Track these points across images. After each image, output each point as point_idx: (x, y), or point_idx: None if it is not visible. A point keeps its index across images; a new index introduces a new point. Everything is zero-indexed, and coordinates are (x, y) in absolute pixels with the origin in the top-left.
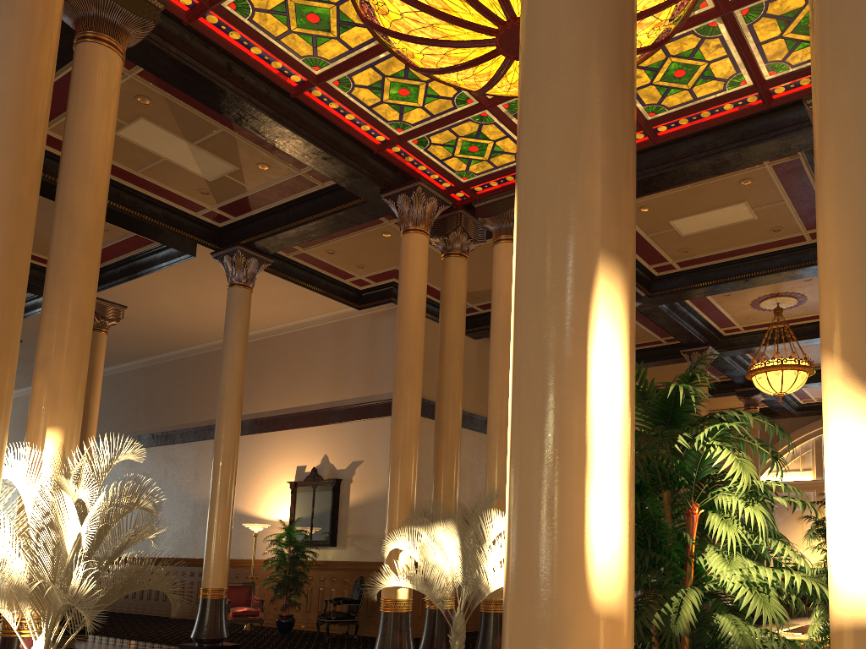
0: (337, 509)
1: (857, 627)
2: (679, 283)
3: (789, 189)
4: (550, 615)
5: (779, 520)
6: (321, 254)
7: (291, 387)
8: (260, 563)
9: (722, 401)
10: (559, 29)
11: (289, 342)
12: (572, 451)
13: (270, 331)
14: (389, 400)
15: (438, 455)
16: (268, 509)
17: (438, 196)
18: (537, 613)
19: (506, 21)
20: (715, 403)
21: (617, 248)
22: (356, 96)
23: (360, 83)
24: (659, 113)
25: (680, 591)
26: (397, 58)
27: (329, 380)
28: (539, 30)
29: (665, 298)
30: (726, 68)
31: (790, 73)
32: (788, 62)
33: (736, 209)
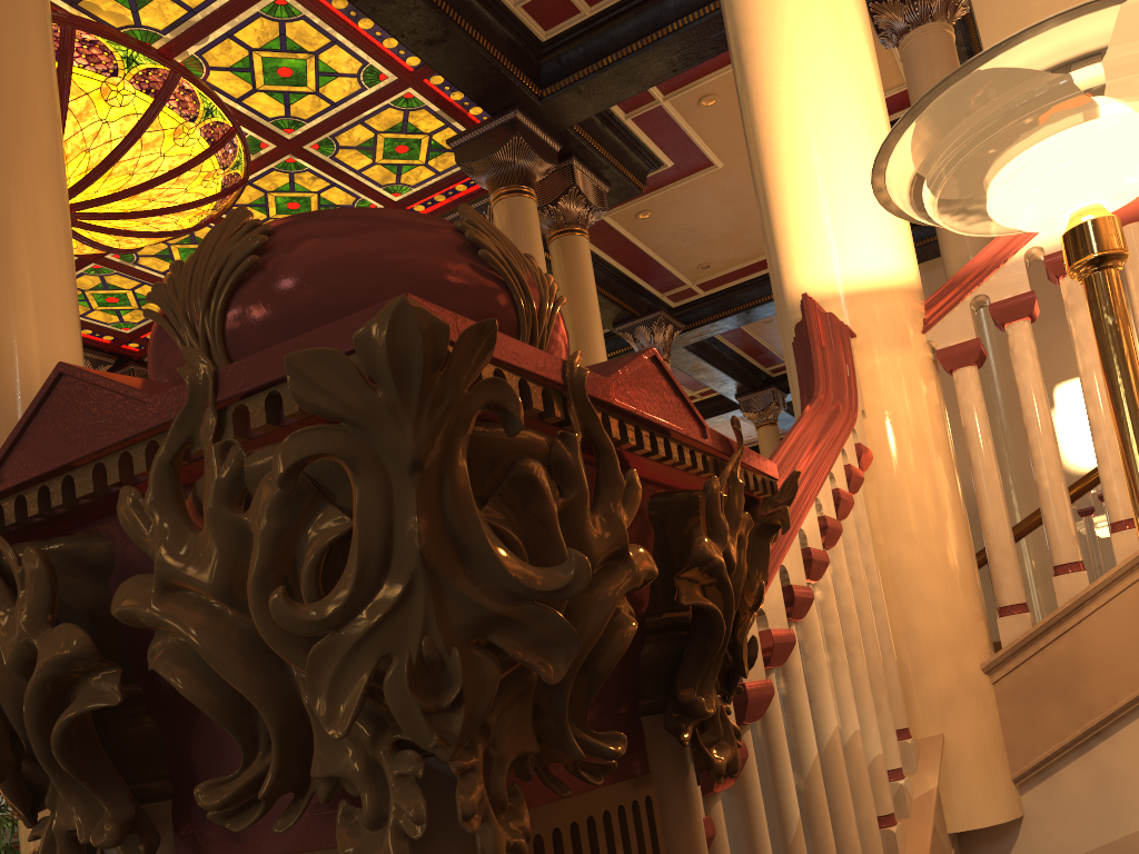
0: None
1: None
2: None
3: None
4: None
5: None
6: None
7: None
8: None
9: None
10: None
11: None
12: None
13: None
14: None
15: None
16: None
17: (90, 356)
18: None
19: None
20: None
21: None
22: None
23: None
24: None
25: None
26: None
27: None
28: None
29: None
30: (342, 196)
31: (416, 193)
32: (405, 183)
33: None
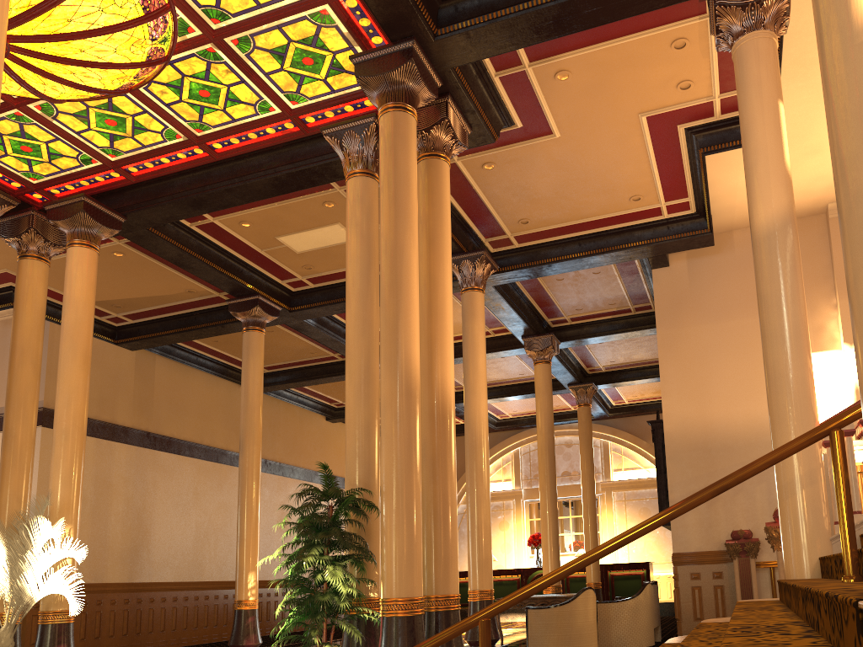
0: None
1: None
2: (315, 299)
3: None
4: None
5: None
6: None
7: None
8: None
9: None
10: None
11: None
12: None
13: None
14: None
15: (3, 464)
16: None
17: None
18: None
19: None
20: None
21: None
22: None
23: None
24: (206, 130)
25: None
26: None
27: None
28: None
29: (306, 313)
30: (248, 94)
31: (311, 105)
32: (303, 94)
33: (335, 230)
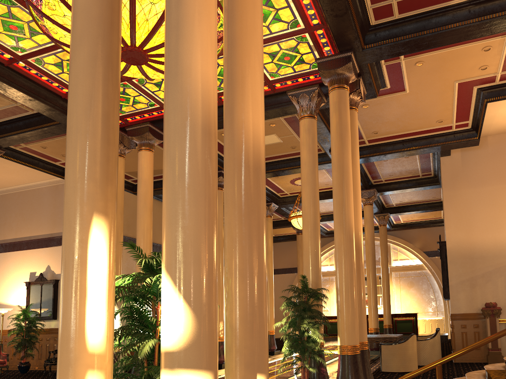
0: (57, 297)
1: (162, 352)
2: None
3: (294, 129)
4: (71, 355)
5: None
6: (38, 148)
7: (25, 224)
8: (7, 332)
9: (288, 229)
10: (78, 120)
11: (23, 197)
12: (80, 291)
13: (9, 189)
14: None
15: None
16: (12, 298)
17: None
18: (66, 354)
19: (123, 46)
20: (285, 230)
21: (103, 210)
22: (47, 68)
23: (48, 62)
24: (220, 90)
25: (146, 341)
26: (68, 53)
27: (49, 220)
28: (71, 118)
29: None
30: None
31: (281, 78)
32: (279, 73)
33: (271, 137)
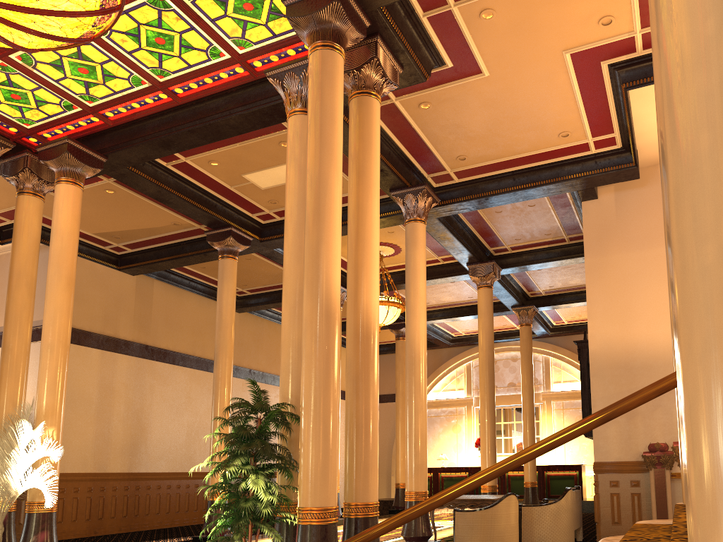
0: None
1: None
2: (282, 230)
3: None
4: None
5: (440, 430)
6: None
7: None
8: None
9: (392, 334)
10: None
11: None
12: None
13: None
14: (35, 328)
15: (1, 373)
16: None
17: None
18: None
19: None
20: (387, 335)
21: None
22: None
23: None
24: (166, 76)
25: None
26: None
27: None
28: None
29: (274, 243)
30: (199, 40)
31: (256, 50)
32: (248, 39)
33: None
